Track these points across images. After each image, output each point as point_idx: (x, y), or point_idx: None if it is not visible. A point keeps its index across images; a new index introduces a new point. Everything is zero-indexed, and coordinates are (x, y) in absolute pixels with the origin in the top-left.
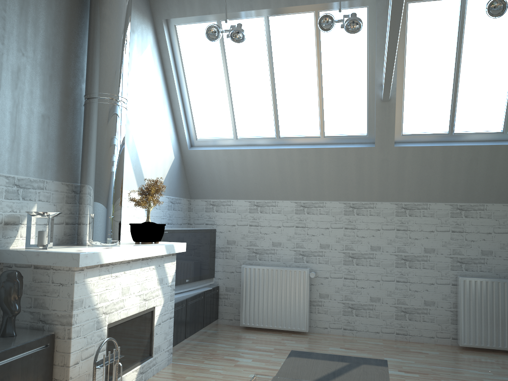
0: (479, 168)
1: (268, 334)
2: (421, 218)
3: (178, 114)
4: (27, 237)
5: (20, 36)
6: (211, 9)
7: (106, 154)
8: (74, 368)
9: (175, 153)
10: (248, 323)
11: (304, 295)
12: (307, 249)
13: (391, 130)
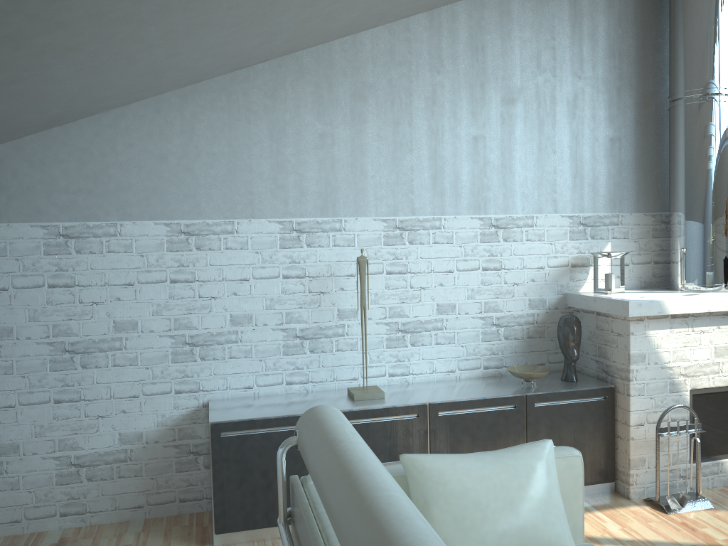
0: None
1: None
2: None
3: None
4: (594, 280)
5: (574, 58)
6: None
7: (695, 171)
8: (637, 430)
9: None
10: None
11: None
12: None
13: None
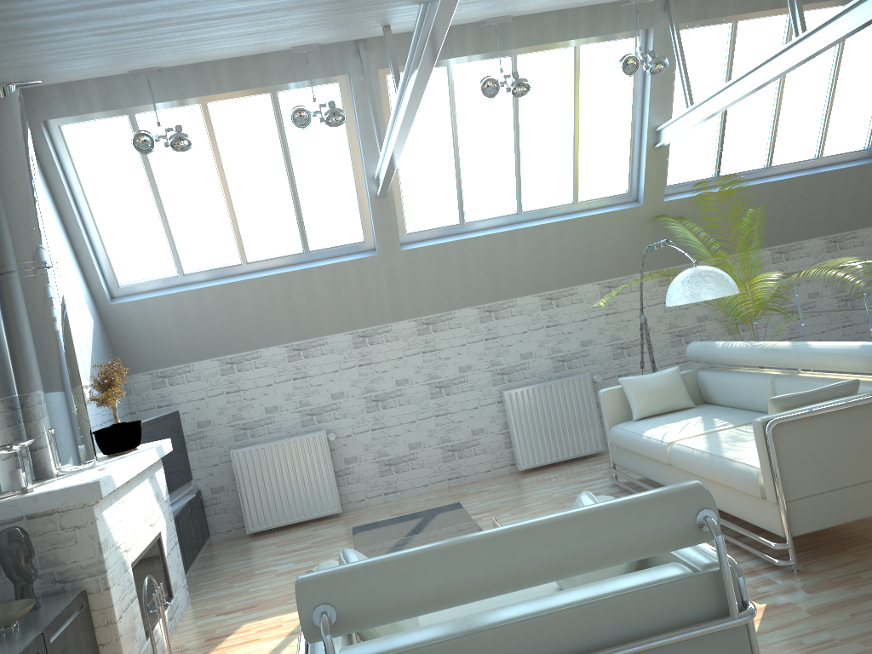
0: (500, 259)
1: (291, 531)
2: (448, 331)
3: (85, 255)
4: None
5: None
6: (120, 101)
7: (55, 345)
8: (121, 623)
9: (92, 313)
10: (258, 526)
11: (327, 466)
12: (316, 405)
13: (394, 231)
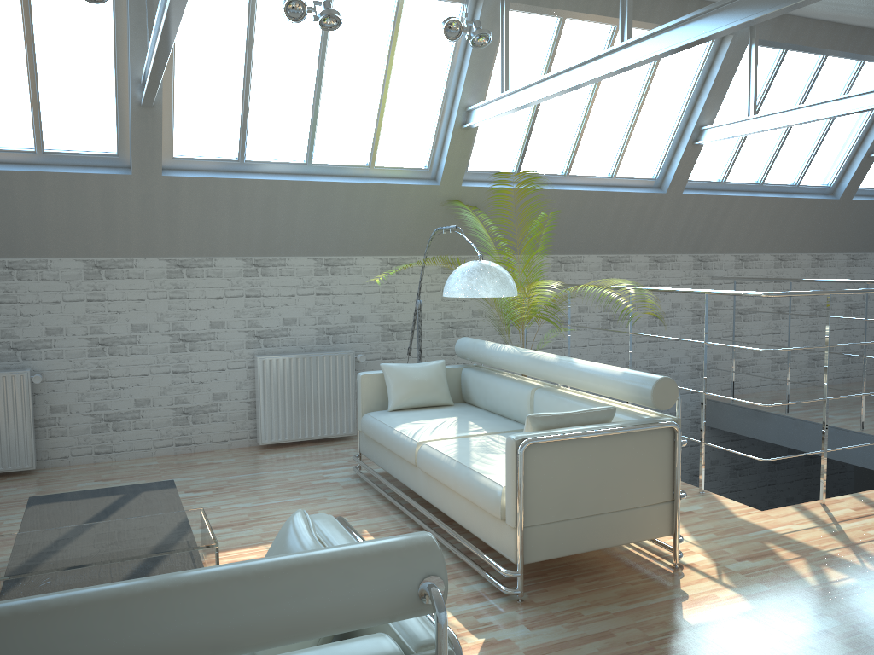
0: (279, 210)
1: None
2: (205, 280)
3: None
4: None
5: None
6: None
7: None
8: None
9: None
10: None
11: (25, 413)
12: (24, 339)
13: (157, 152)
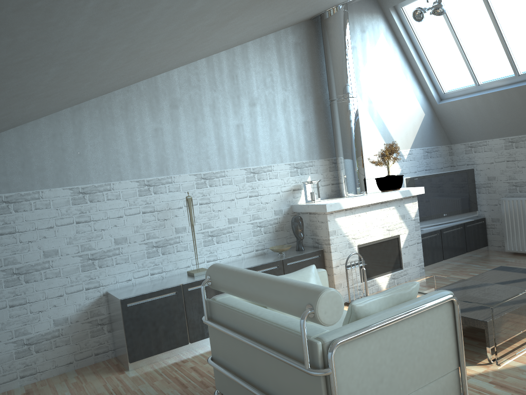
0: None
1: None
2: None
3: (421, 77)
4: (305, 196)
5: (282, 80)
6: None
7: (346, 136)
8: (336, 269)
9: (425, 110)
10: (513, 249)
11: None
12: None
13: None
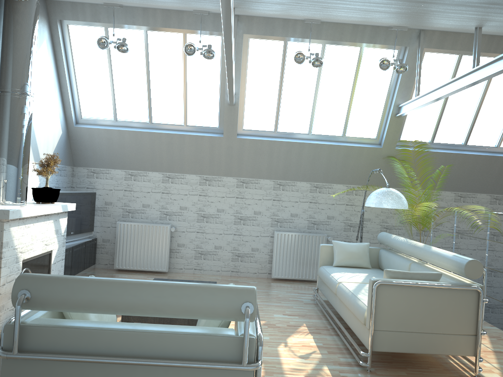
0: (292, 157)
1: (136, 274)
2: (253, 190)
3: (66, 96)
4: None
5: None
6: (101, 18)
7: (18, 136)
8: (2, 288)
9: (62, 128)
10: (121, 266)
11: (166, 244)
12: (170, 210)
13: (235, 126)
